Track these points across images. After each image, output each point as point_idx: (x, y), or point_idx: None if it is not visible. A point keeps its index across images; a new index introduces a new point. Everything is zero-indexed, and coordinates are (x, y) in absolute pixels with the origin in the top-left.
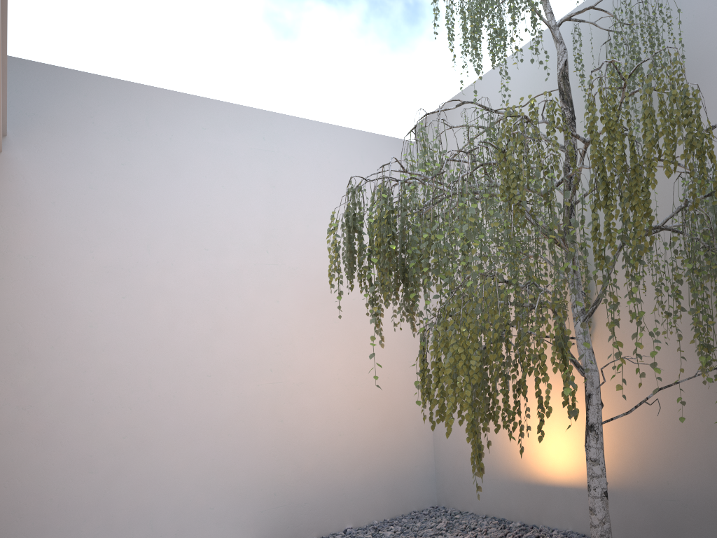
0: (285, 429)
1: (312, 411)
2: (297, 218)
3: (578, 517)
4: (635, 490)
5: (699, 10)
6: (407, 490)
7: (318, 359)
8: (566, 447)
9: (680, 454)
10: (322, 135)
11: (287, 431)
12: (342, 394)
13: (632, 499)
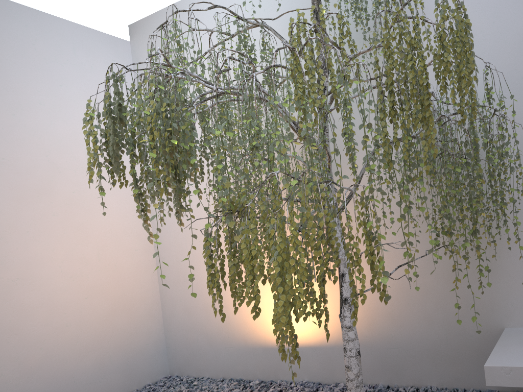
0: (1, 327)
1: (33, 306)
2: (0, 105)
3: (313, 369)
4: (364, 343)
5: None
6: (141, 367)
7: (37, 252)
8: None
9: (402, 313)
10: (25, 19)
11: (4, 330)
12: (66, 286)
13: (362, 351)
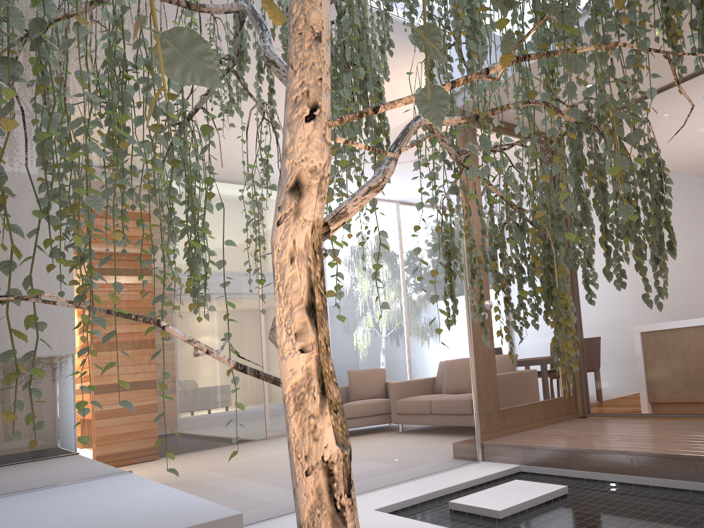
0: None
1: None
2: None
3: None
4: None
5: None
6: None
7: None
8: None
9: None
10: None
11: None
12: None
13: None
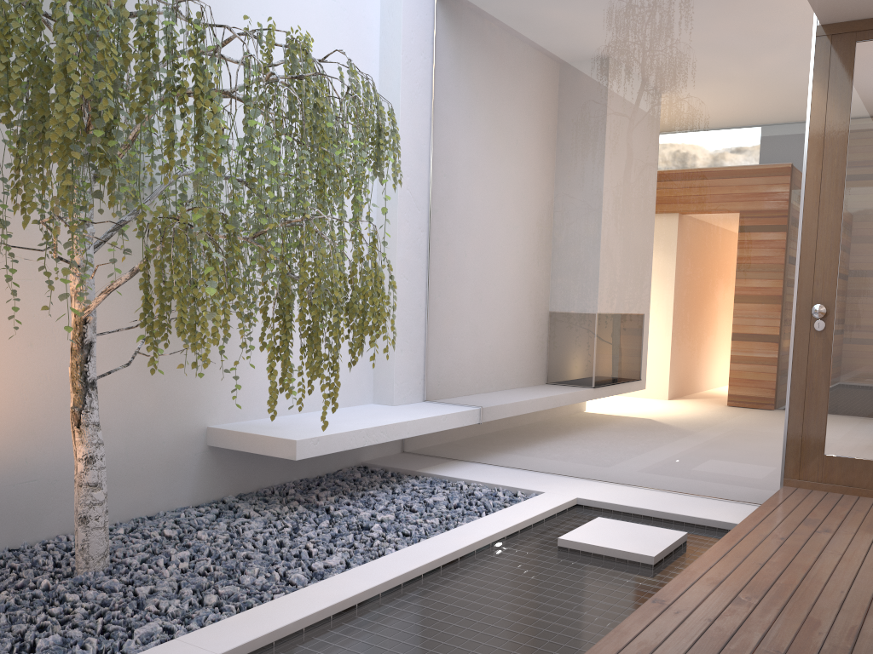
0: None
1: None
2: None
3: None
4: None
5: None
6: None
7: None
8: None
9: (53, 421)
10: None
11: None
12: None
13: None
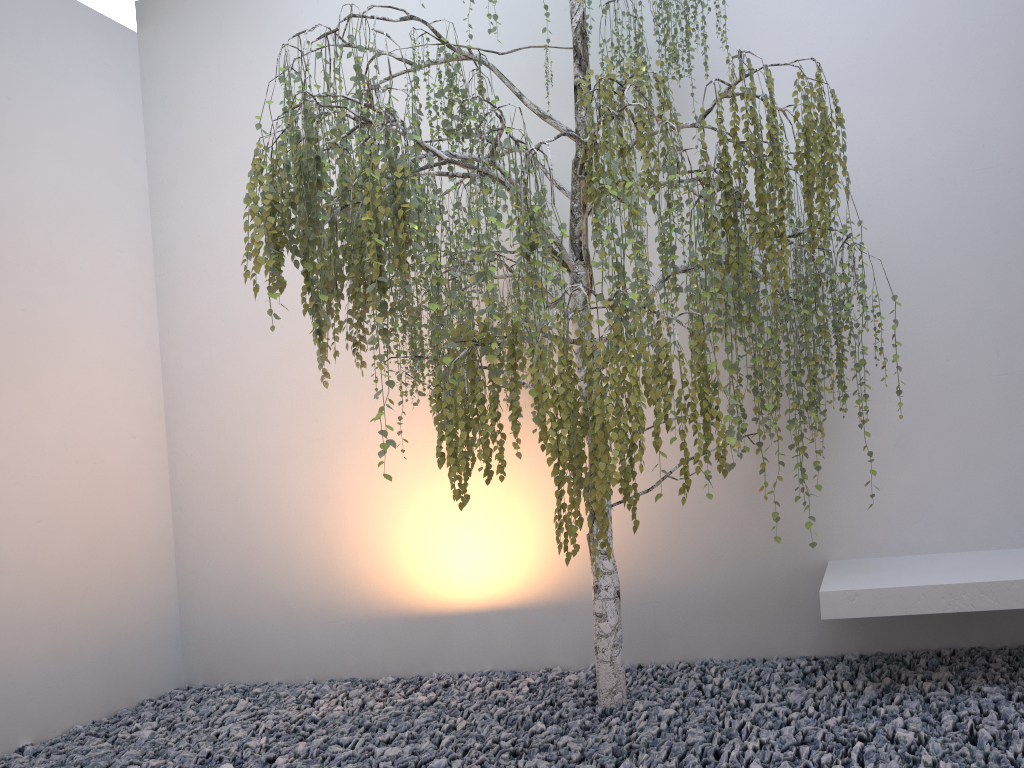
0: None
1: None
2: None
3: (503, 649)
4: None
5: (723, 6)
6: (134, 665)
7: None
8: (485, 555)
9: (669, 545)
10: None
11: None
12: (4, 493)
13: None
